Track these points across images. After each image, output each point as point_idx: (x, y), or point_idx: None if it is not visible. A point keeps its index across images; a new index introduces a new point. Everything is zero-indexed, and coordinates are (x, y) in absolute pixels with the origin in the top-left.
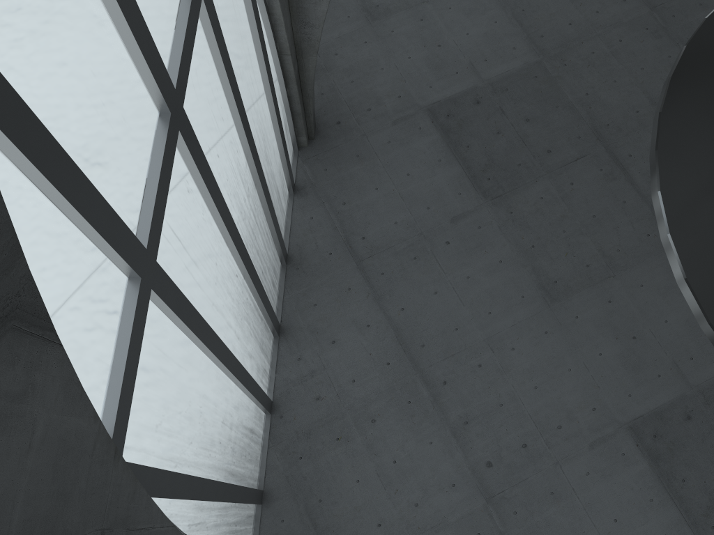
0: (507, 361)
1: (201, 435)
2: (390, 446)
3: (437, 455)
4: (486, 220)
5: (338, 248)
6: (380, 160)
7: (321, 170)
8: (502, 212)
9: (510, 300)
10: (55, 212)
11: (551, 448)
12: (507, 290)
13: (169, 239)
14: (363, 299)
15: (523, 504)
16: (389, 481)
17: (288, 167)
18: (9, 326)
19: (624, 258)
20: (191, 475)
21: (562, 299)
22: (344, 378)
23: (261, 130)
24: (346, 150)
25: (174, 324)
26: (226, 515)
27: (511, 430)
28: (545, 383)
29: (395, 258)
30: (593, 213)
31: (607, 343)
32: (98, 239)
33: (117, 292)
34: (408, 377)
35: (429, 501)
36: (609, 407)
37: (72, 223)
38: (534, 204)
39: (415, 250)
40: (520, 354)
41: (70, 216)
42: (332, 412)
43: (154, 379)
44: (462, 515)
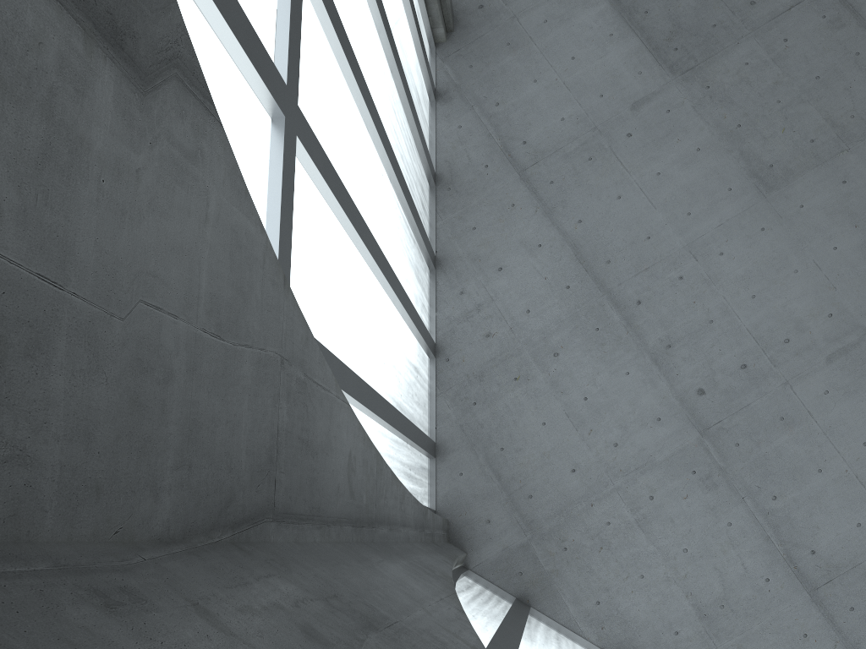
0: (715, 269)
1: (364, 343)
2: (578, 381)
3: (636, 387)
4: (676, 101)
5: (495, 158)
6: (536, 45)
7: (465, 68)
8: (696, 89)
9: (713, 195)
10: (193, 7)
11: (777, 367)
12: (710, 183)
13: (307, 95)
14: (531, 216)
15: (746, 434)
16: (581, 420)
17: (426, 64)
18: (173, 73)
19: (861, 125)
20: (358, 376)
21: (781, 186)
22: (517, 309)
23: (391, 6)
24: (493, 39)
25: (323, 198)
26: (399, 452)
27: (725, 349)
28: (765, 290)
29: (565, 161)
30: (816, 74)
31: (844, 234)
32: (238, 52)
33: (262, 129)
34: (594, 300)
35: (631, 439)
36: (849, 311)
37: (210, 27)
38: (737, 73)
39: (589, 149)
40: (731, 259)
41: (207, 17)
42: (507, 349)
43: (309, 250)
44: (672, 453)
